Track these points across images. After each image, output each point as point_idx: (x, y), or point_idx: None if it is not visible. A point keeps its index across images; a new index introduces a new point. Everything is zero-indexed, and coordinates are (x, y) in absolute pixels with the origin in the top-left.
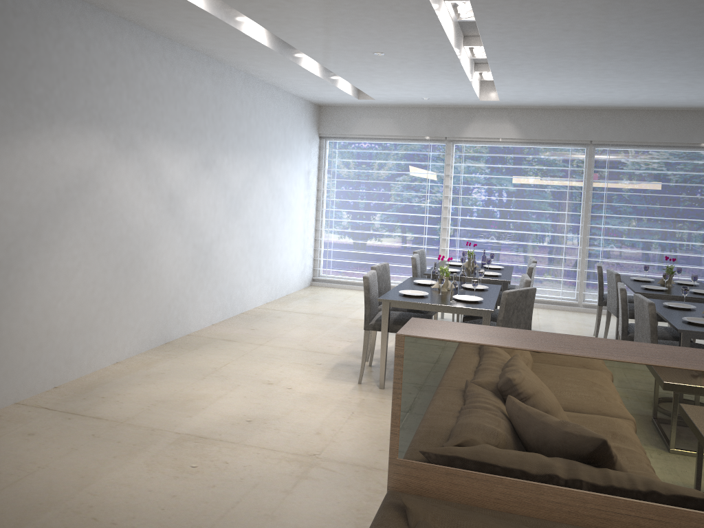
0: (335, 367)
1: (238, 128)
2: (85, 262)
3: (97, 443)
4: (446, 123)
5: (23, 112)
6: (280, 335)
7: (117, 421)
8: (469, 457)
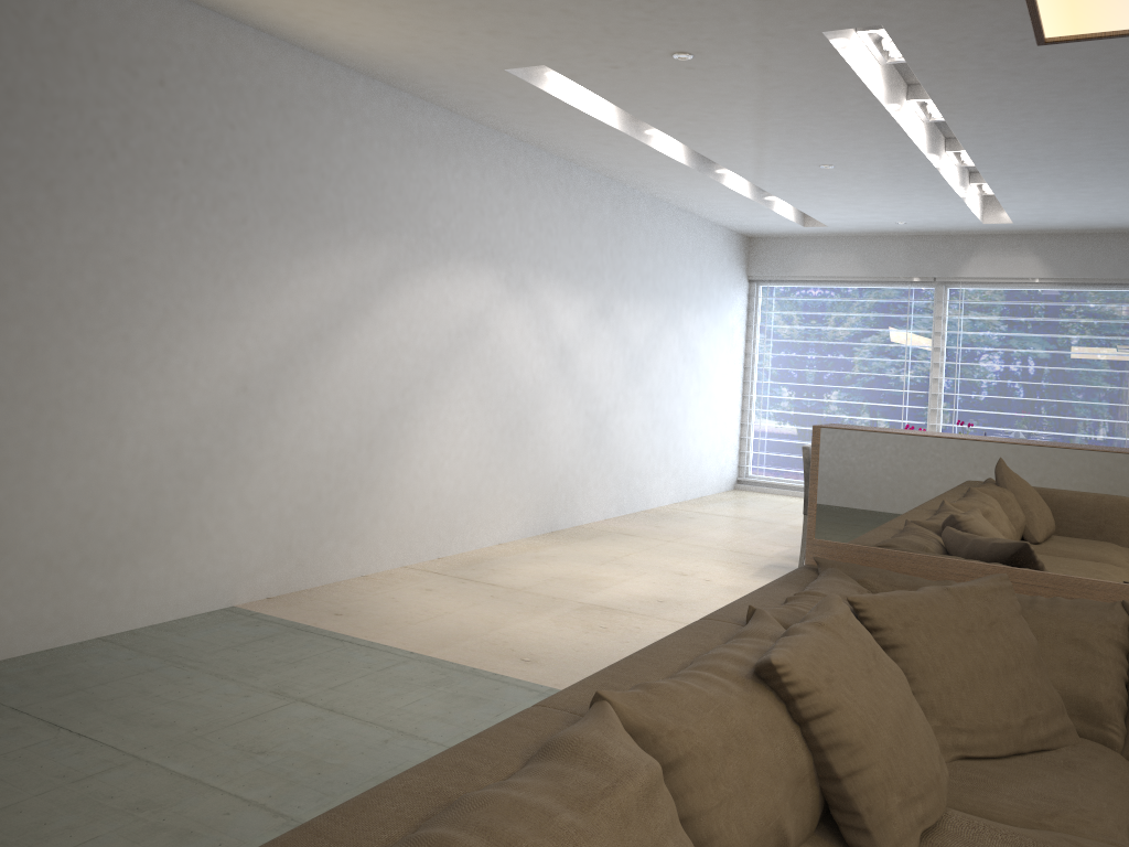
0: (765, 567)
1: (641, 266)
2: (472, 419)
3: (497, 602)
4: (934, 257)
5: (423, 247)
6: (694, 534)
7: (514, 589)
8: (880, 536)
